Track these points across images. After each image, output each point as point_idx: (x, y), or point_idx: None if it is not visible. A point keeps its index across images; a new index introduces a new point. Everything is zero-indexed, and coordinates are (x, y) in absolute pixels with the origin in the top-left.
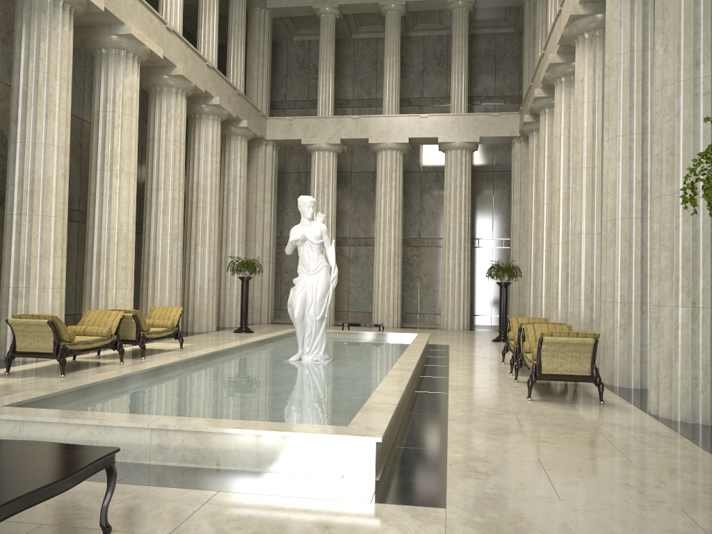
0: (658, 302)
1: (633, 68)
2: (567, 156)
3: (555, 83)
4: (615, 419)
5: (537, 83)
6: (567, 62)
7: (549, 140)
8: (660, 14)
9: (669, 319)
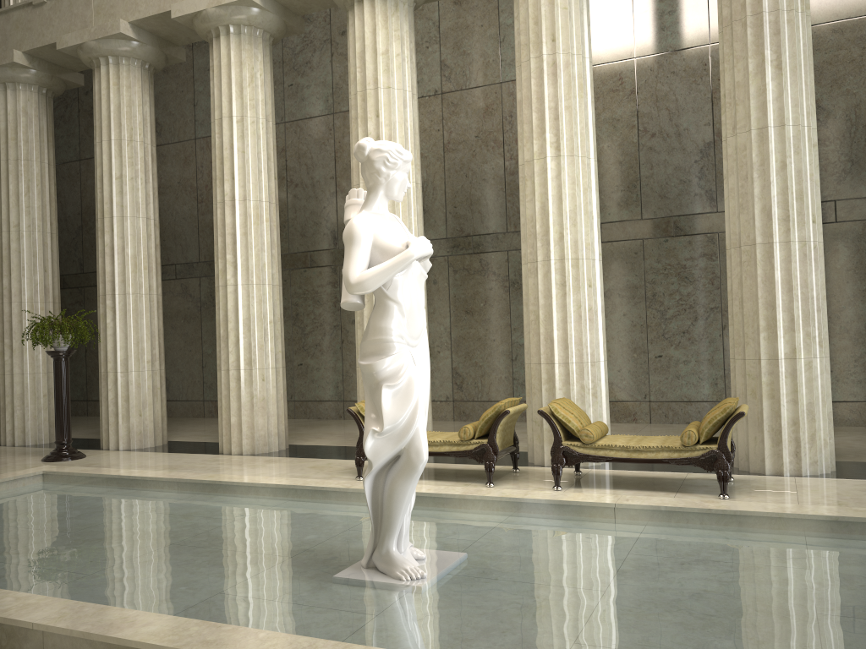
0: (784, 355)
1: (583, 77)
2: (257, 151)
3: (222, 31)
4: (835, 487)
5: (101, 8)
6: (265, 7)
7: (129, 112)
8: (767, 44)
9: (804, 372)
